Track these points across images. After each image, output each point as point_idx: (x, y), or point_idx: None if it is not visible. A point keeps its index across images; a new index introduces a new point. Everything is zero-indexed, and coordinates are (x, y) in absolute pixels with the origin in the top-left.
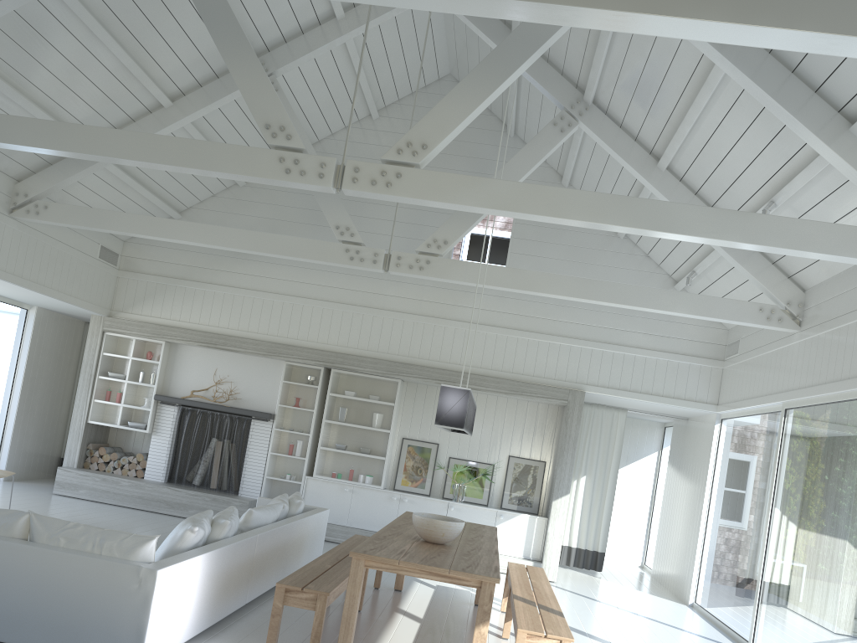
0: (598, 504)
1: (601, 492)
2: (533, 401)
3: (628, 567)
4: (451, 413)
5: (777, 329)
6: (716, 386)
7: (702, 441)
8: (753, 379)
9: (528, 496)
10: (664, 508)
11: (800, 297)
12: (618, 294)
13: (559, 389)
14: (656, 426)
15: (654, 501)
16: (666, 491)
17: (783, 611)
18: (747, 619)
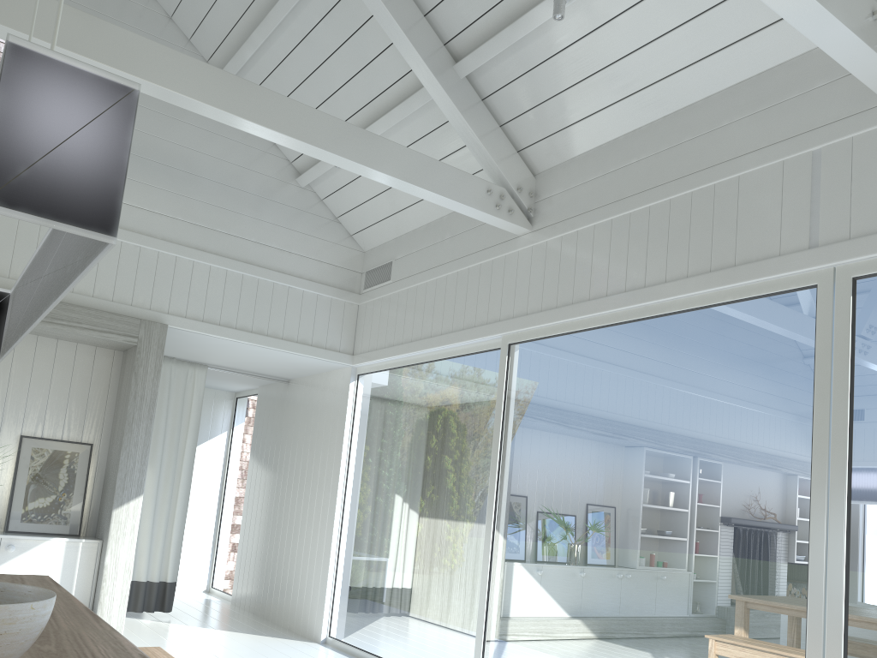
0: (168, 509)
1: (171, 491)
2: (70, 339)
3: (192, 595)
4: (59, 166)
5: (502, 226)
6: (351, 329)
7: (325, 408)
8: (430, 311)
9: (61, 505)
10: (250, 507)
11: (531, 183)
12: (292, 119)
13: (123, 318)
14: (225, 397)
15: (223, 500)
16: (253, 484)
17: (551, 643)
18: (456, 656)
